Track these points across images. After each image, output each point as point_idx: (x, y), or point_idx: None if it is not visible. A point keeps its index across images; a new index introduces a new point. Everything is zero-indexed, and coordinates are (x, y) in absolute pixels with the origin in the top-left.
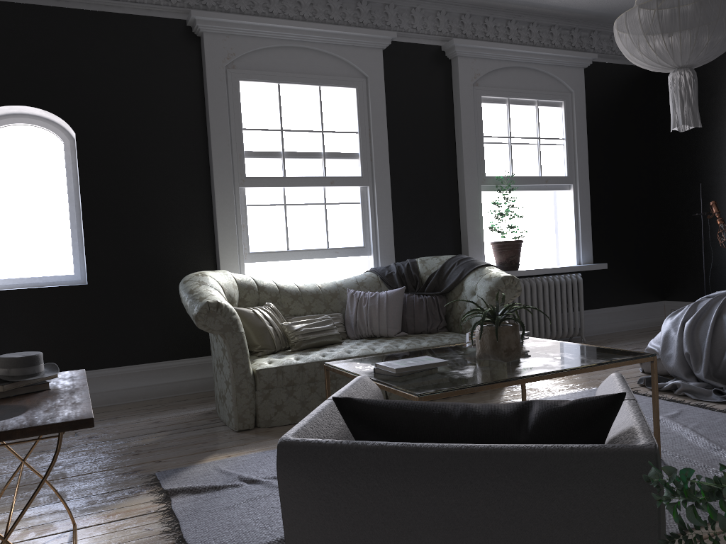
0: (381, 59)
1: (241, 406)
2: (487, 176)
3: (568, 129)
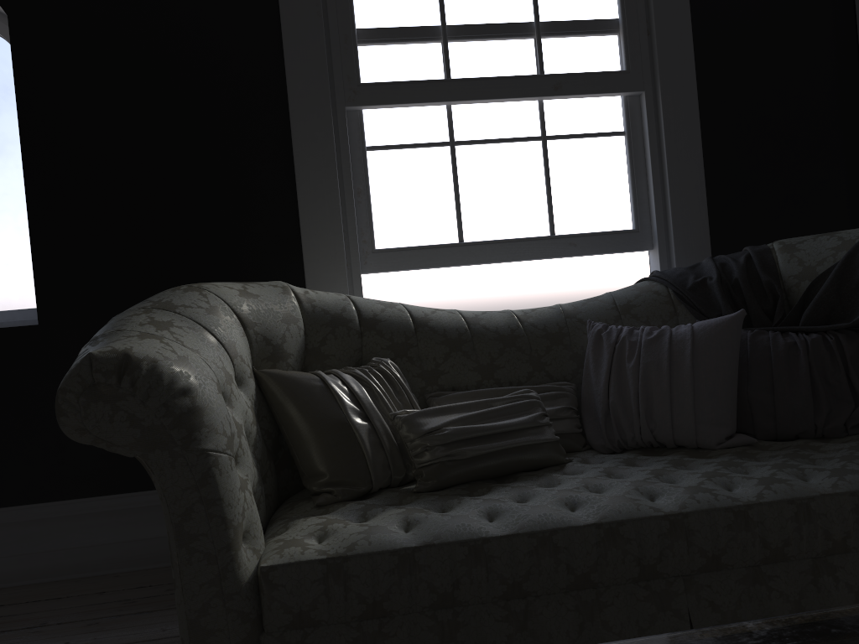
0: None
1: None
2: None
3: None
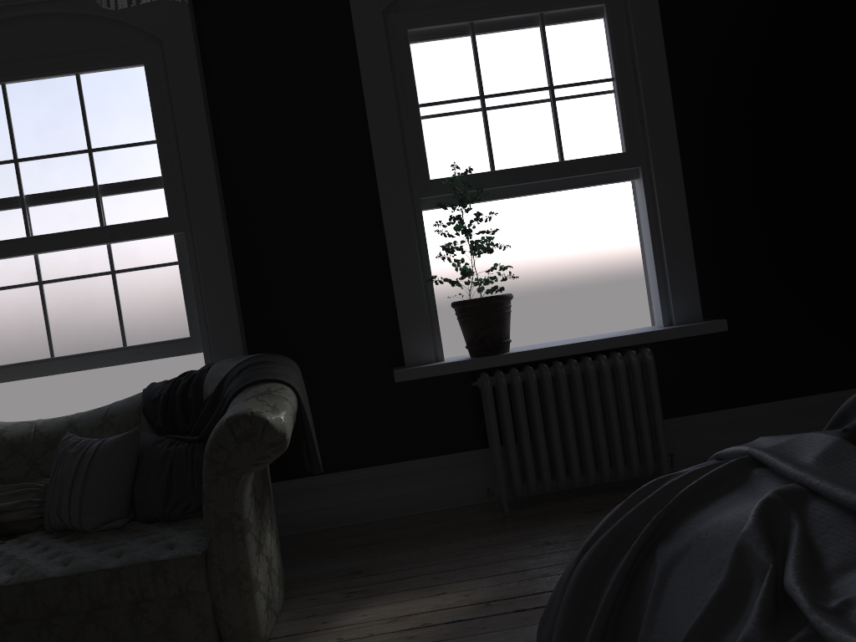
0: (185, 4)
1: None
2: (433, 180)
3: (622, 58)
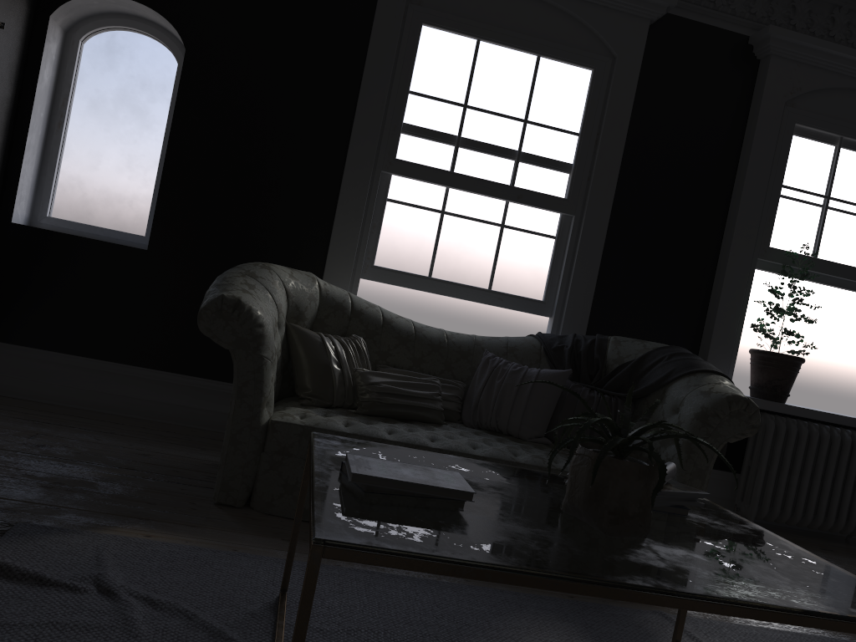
0: (644, 35)
1: (230, 468)
2: (772, 247)
3: None
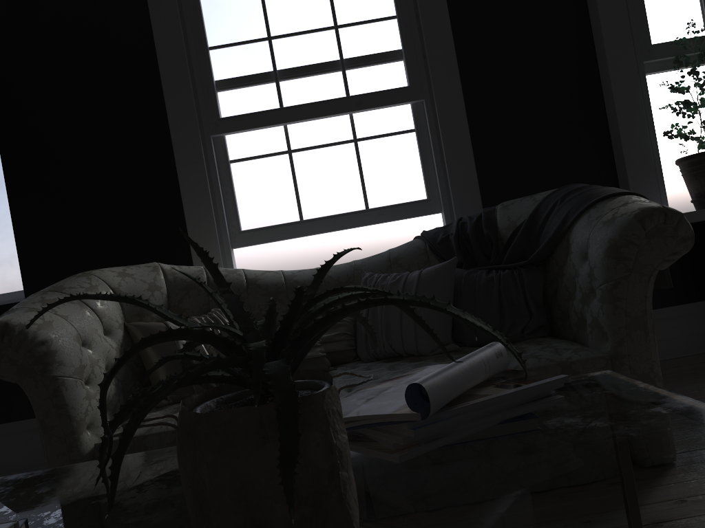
0: None
1: None
2: (655, 44)
3: None
